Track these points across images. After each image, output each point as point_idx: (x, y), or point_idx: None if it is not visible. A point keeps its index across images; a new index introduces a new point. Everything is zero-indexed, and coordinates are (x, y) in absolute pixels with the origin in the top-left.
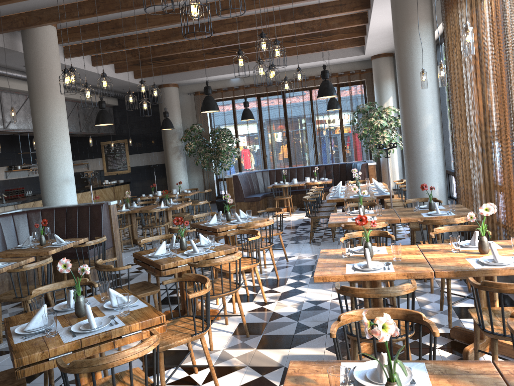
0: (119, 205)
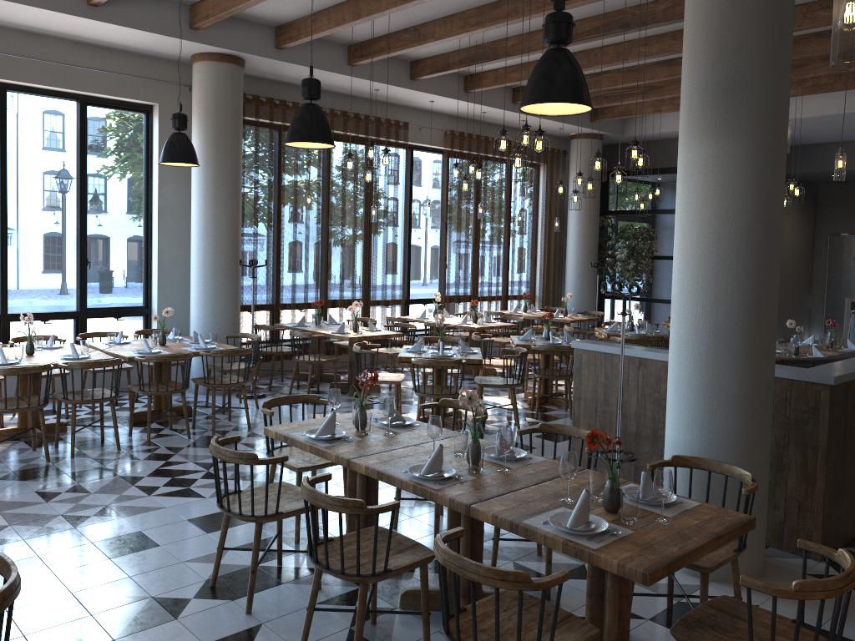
0: (510, 450)
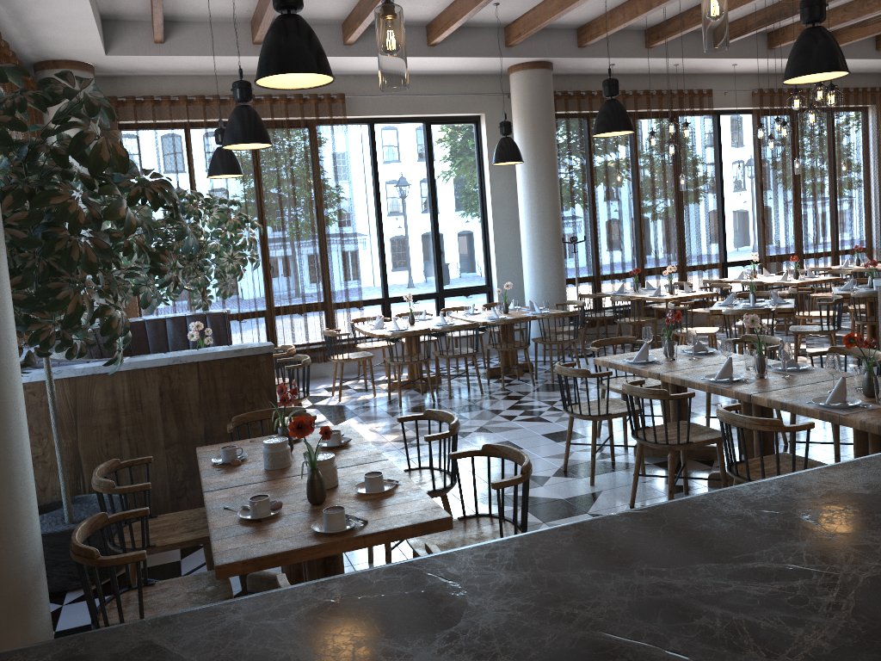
0: (790, 360)
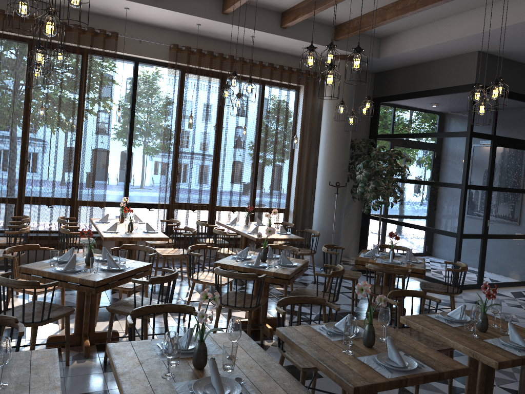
0: None
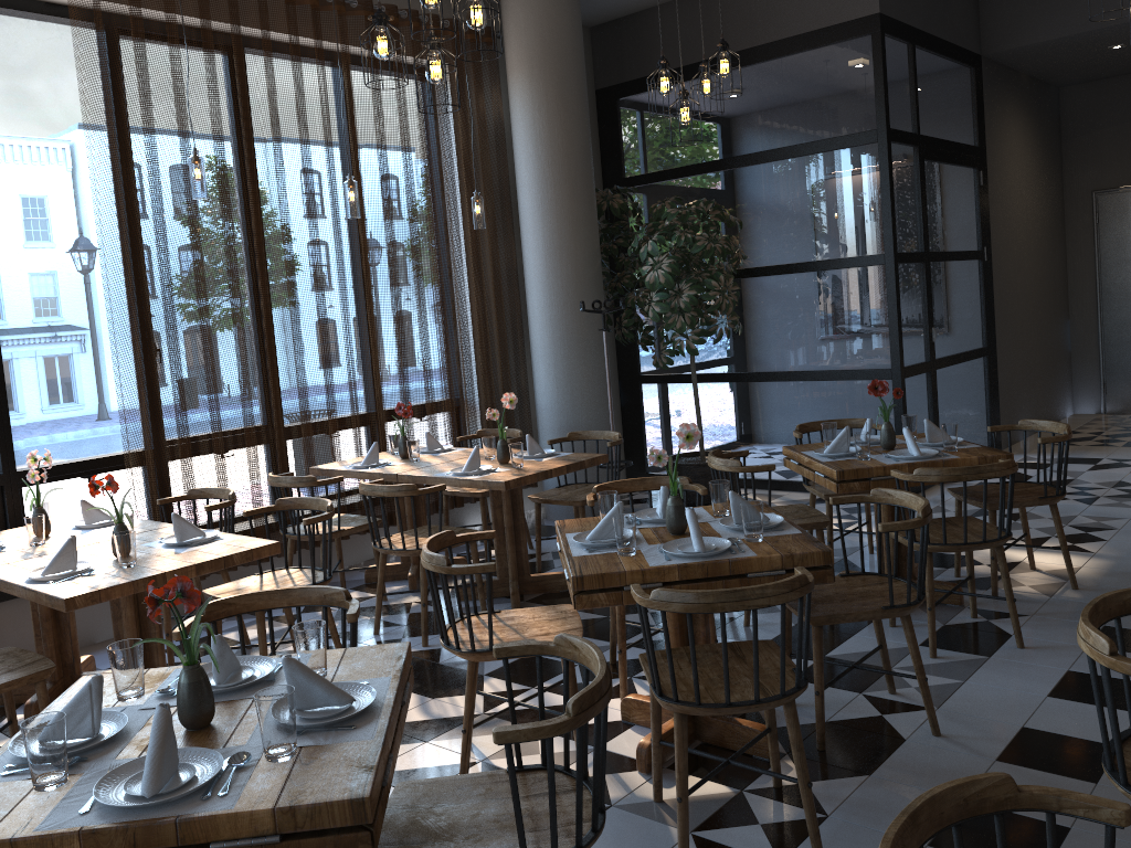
0: None
